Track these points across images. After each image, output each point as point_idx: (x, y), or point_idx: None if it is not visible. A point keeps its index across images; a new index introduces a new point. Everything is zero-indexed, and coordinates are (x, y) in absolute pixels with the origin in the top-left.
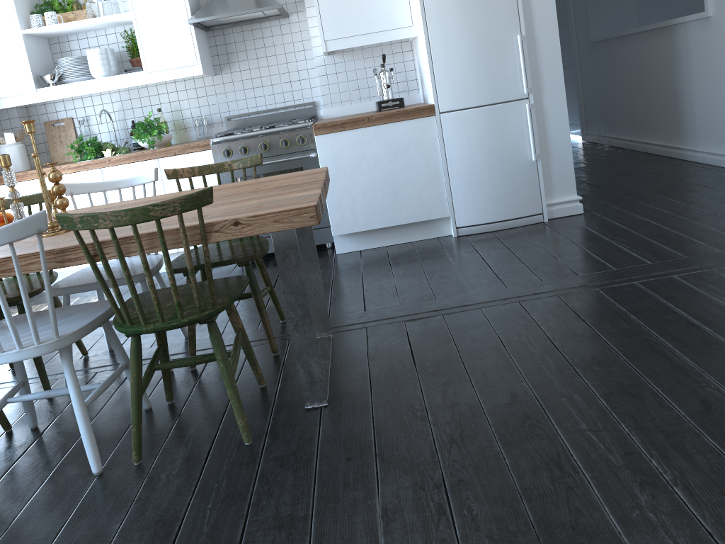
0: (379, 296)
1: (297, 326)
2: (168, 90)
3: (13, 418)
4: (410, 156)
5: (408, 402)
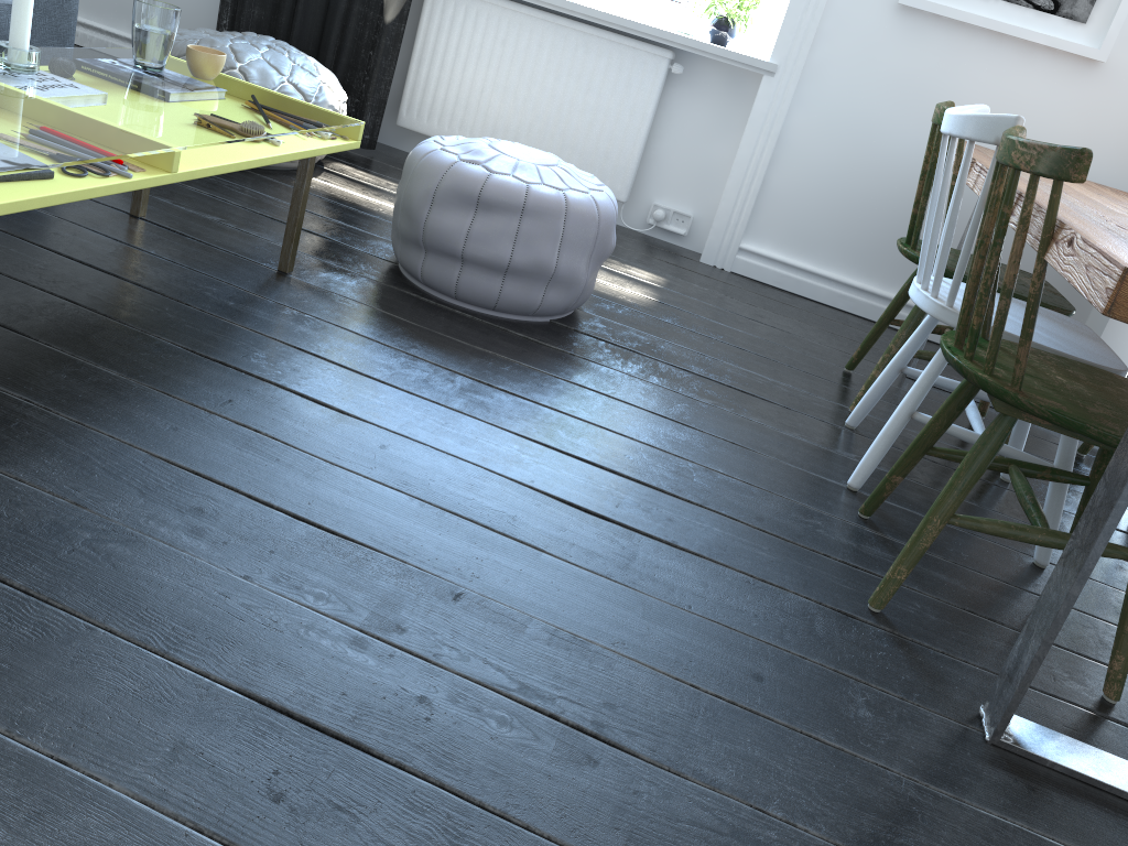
0: None
1: (1068, 554)
2: None
3: None
4: None
5: None
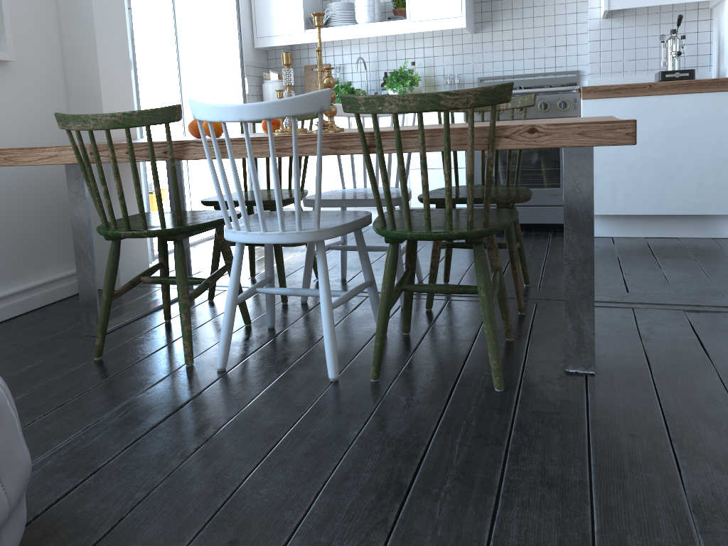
0: (644, 281)
1: (574, 271)
2: (424, 44)
3: (252, 316)
4: (695, 136)
5: (706, 393)
